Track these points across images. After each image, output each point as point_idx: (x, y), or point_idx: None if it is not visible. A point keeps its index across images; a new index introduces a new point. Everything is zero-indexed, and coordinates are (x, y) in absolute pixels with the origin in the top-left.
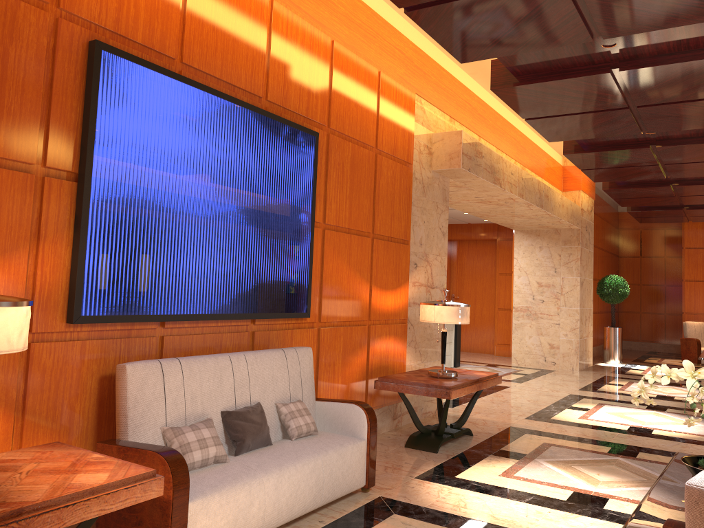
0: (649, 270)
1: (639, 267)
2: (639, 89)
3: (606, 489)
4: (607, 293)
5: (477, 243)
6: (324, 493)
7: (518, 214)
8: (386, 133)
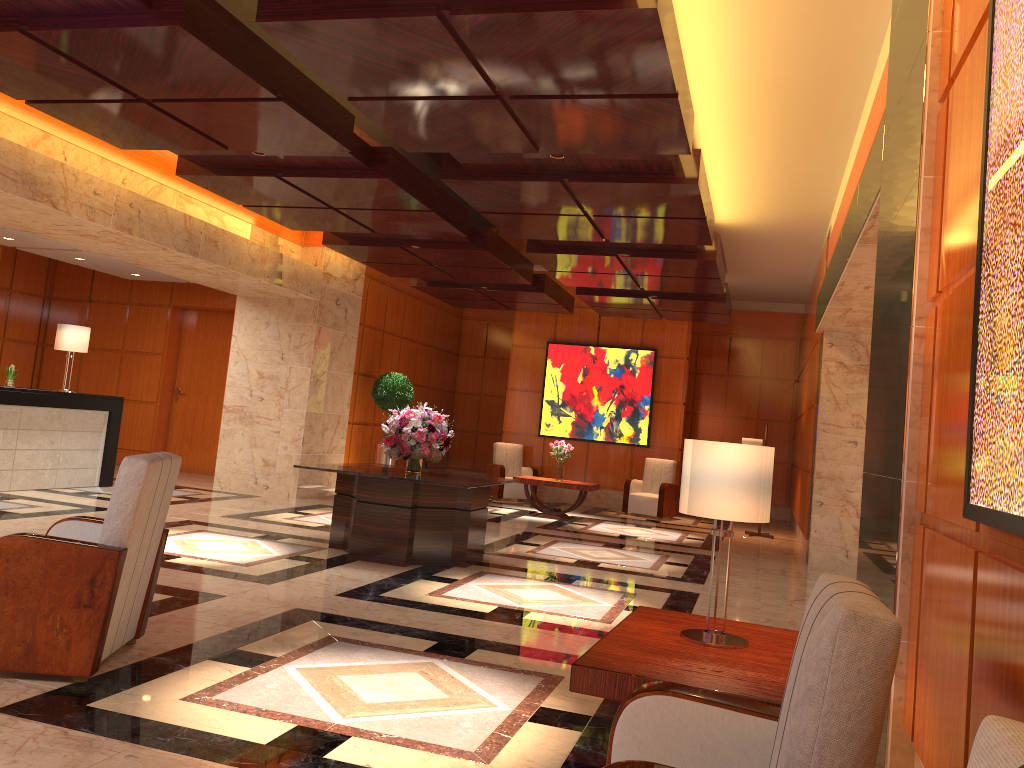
0: (493, 376)
1: (482, 371)
2: (105, 68)
3: None
4: (382, 397)
5: (219, 314)
6: None
7: (181, 264)
8: None
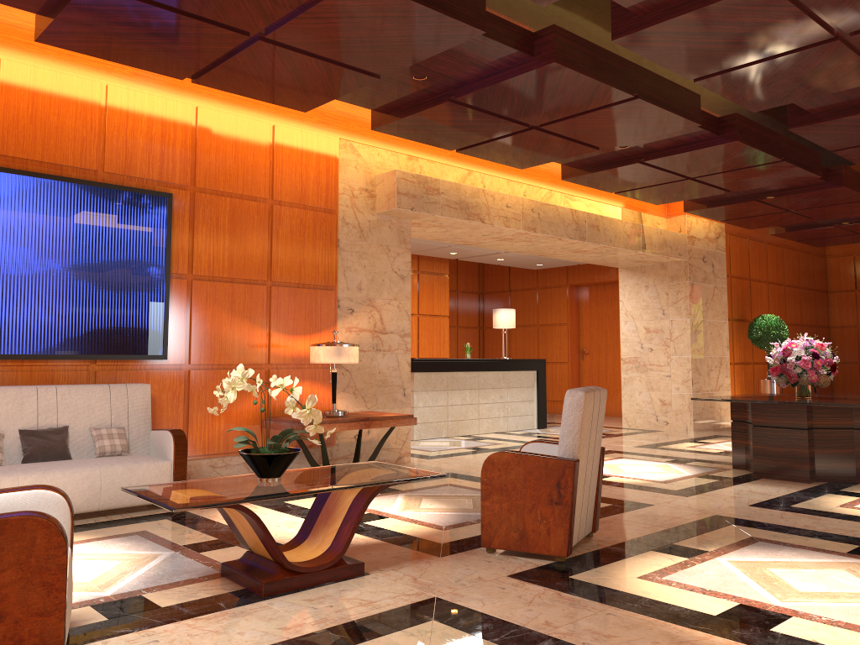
0: None
1: (855, 303)
2: (505, 110)
3: (407, 512)
4: (757, 338)
5: (605, 286)
6: (102, 498)
7: (573, 249)
8: (288, 183)
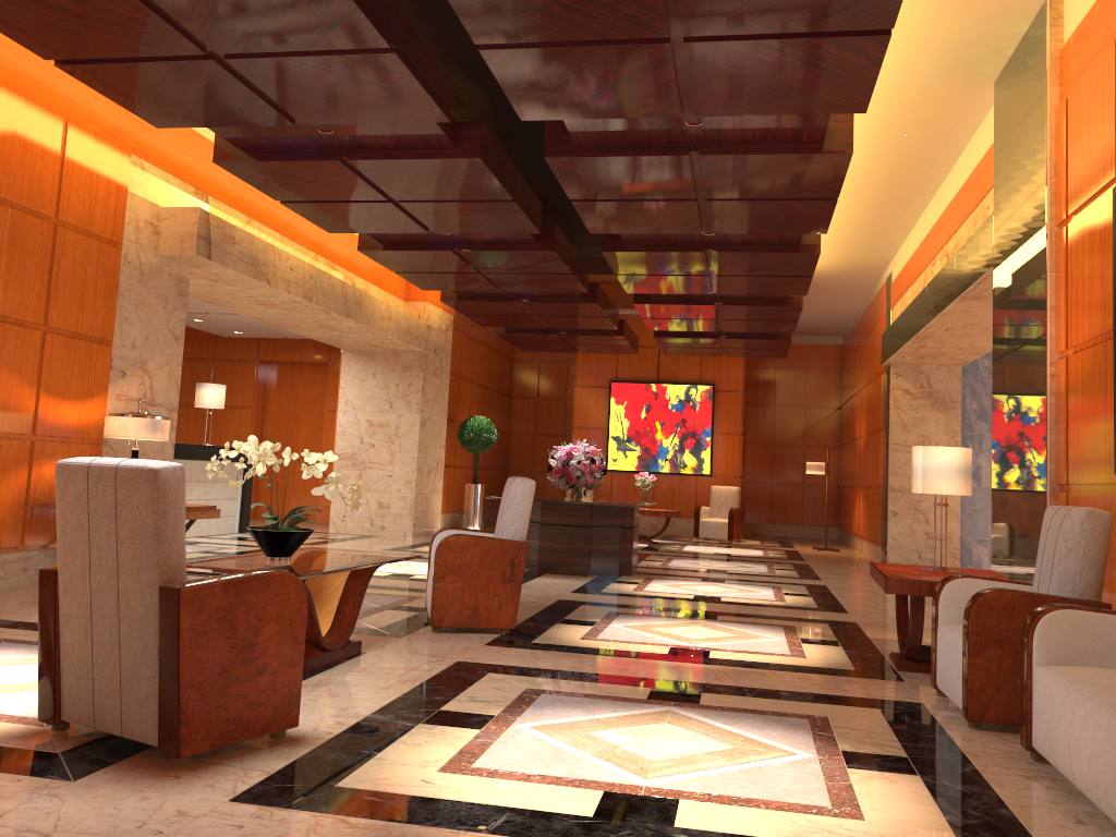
0: (547, 416)
1: (536, 411)
2: (384, 181)
3: None
4: (468, 440)
5: (304, 367)
6: None
7: (325, 324)
8: (76, 200)
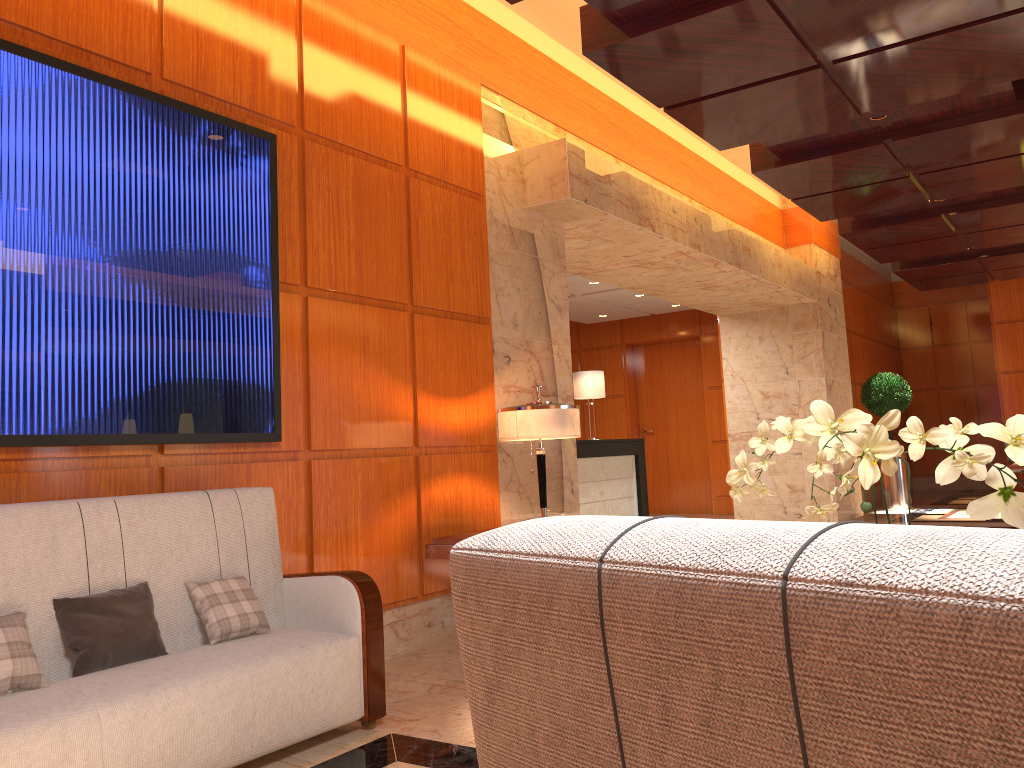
0: (948, 365)
1: (933, 362)
2: (822, 24)
3: None
4: (877, 402)
5: (672, 345)
6: (258, 733)
7: (708, 283)
8: (425, 143)
